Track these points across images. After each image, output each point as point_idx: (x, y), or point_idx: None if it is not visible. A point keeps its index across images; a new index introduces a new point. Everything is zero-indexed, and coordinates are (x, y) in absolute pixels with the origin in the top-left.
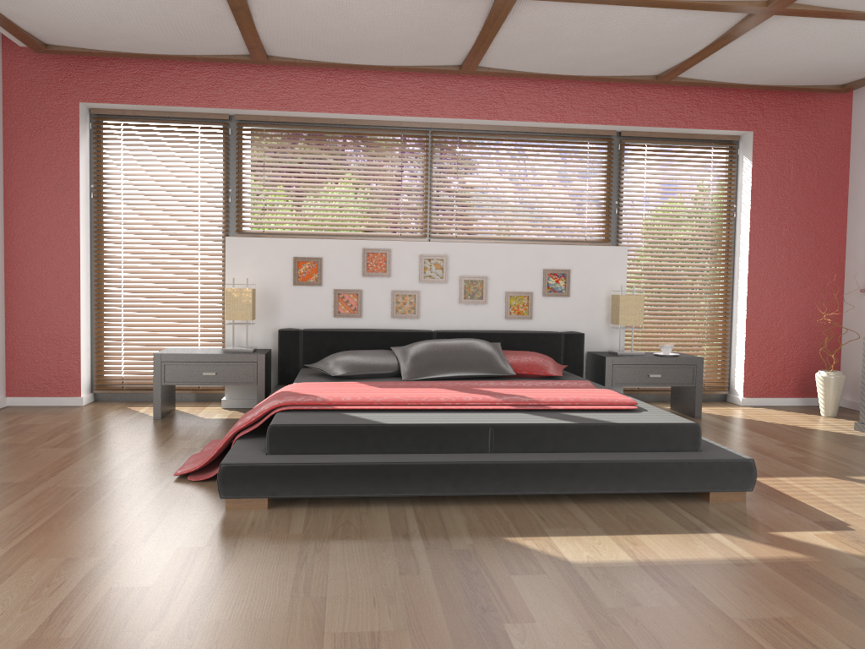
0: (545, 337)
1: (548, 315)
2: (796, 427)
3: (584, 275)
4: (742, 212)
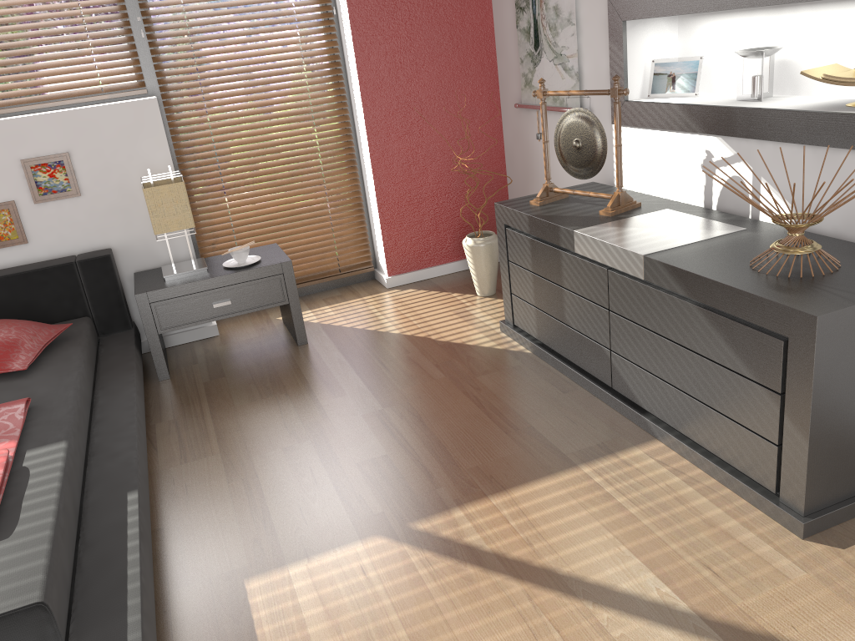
0: (44, 274)
1: (55, 231)
2: (426, 341)
3: (97, 157)
4: (341, 7)
